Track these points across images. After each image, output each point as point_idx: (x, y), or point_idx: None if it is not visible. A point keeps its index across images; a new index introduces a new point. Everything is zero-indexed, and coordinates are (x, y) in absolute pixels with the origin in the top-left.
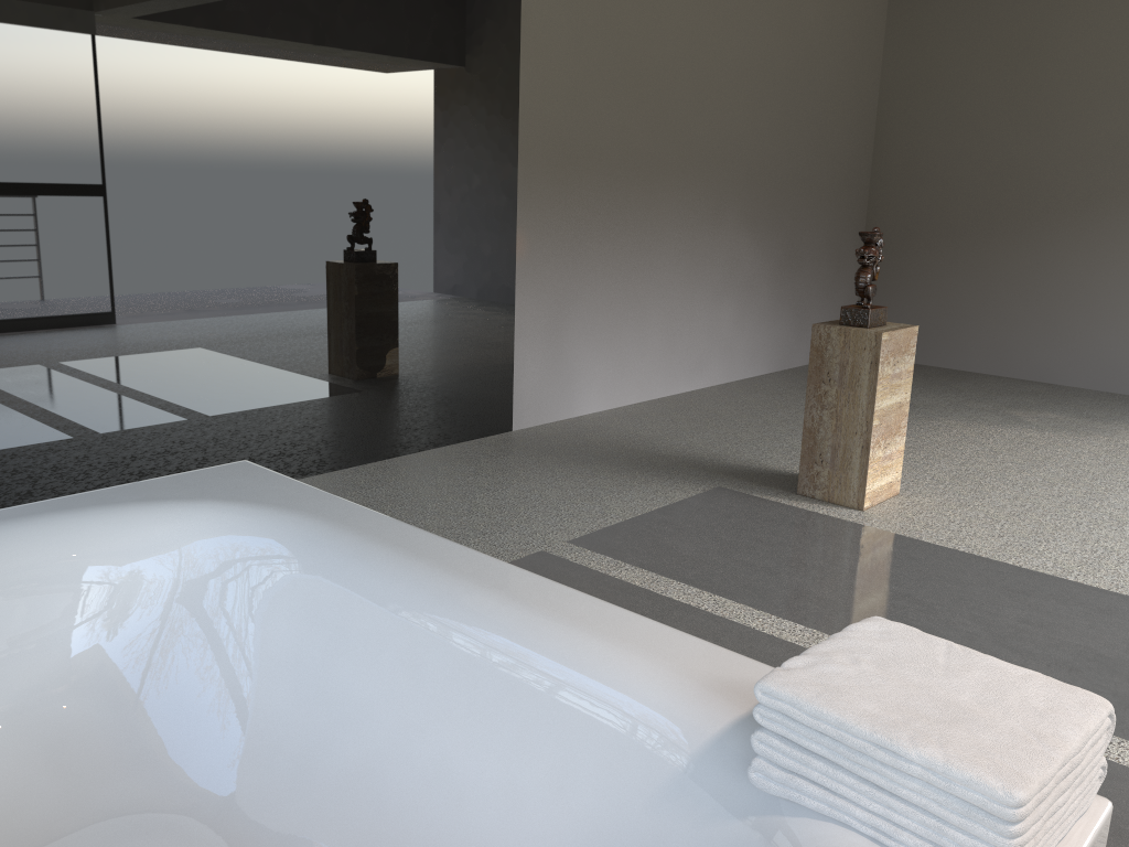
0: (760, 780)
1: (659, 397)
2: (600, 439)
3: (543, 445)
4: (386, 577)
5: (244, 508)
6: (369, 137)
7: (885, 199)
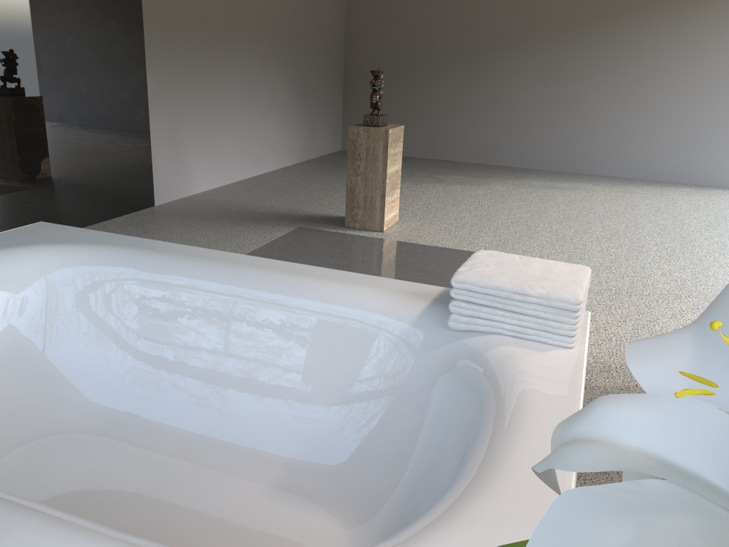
0: (454, 324)
1: (239, 180)
2: (215, 207)
3: (180, 212)
4: (192, 272)
5: (69, 247)
6: (44, 2)
7: (354, 54)
